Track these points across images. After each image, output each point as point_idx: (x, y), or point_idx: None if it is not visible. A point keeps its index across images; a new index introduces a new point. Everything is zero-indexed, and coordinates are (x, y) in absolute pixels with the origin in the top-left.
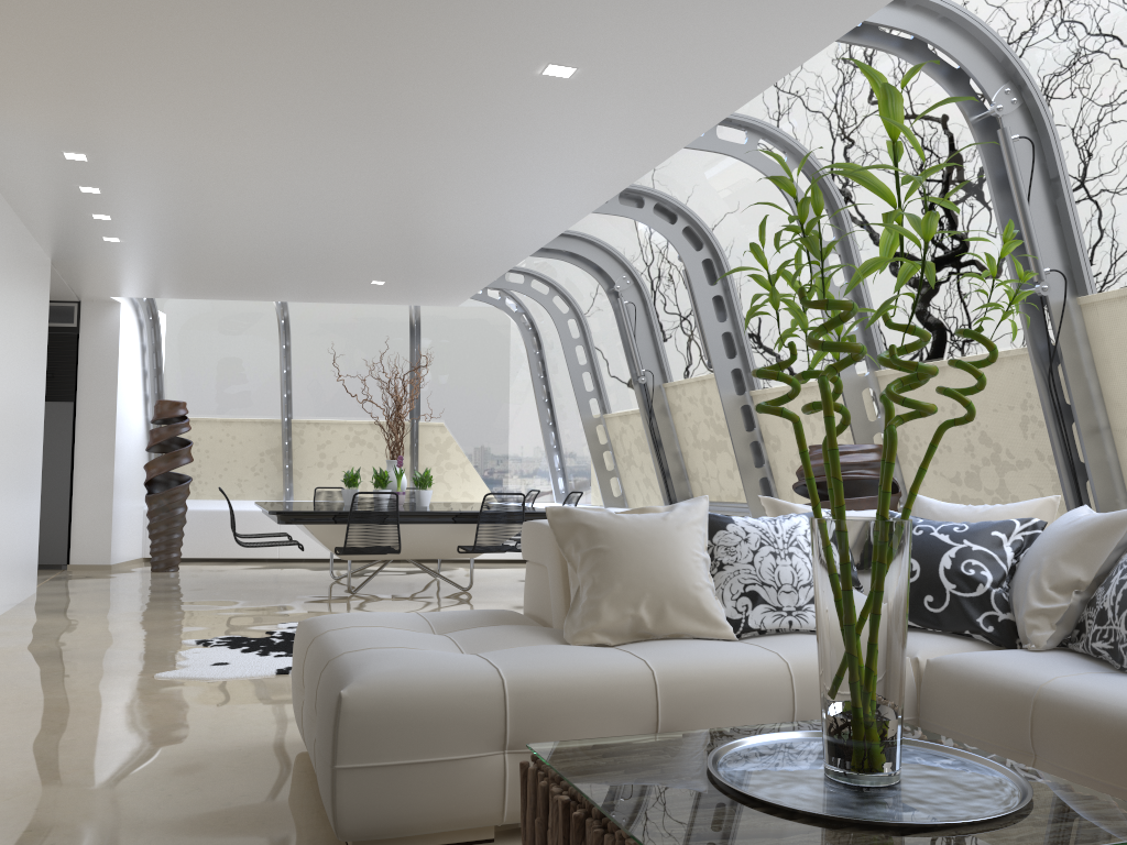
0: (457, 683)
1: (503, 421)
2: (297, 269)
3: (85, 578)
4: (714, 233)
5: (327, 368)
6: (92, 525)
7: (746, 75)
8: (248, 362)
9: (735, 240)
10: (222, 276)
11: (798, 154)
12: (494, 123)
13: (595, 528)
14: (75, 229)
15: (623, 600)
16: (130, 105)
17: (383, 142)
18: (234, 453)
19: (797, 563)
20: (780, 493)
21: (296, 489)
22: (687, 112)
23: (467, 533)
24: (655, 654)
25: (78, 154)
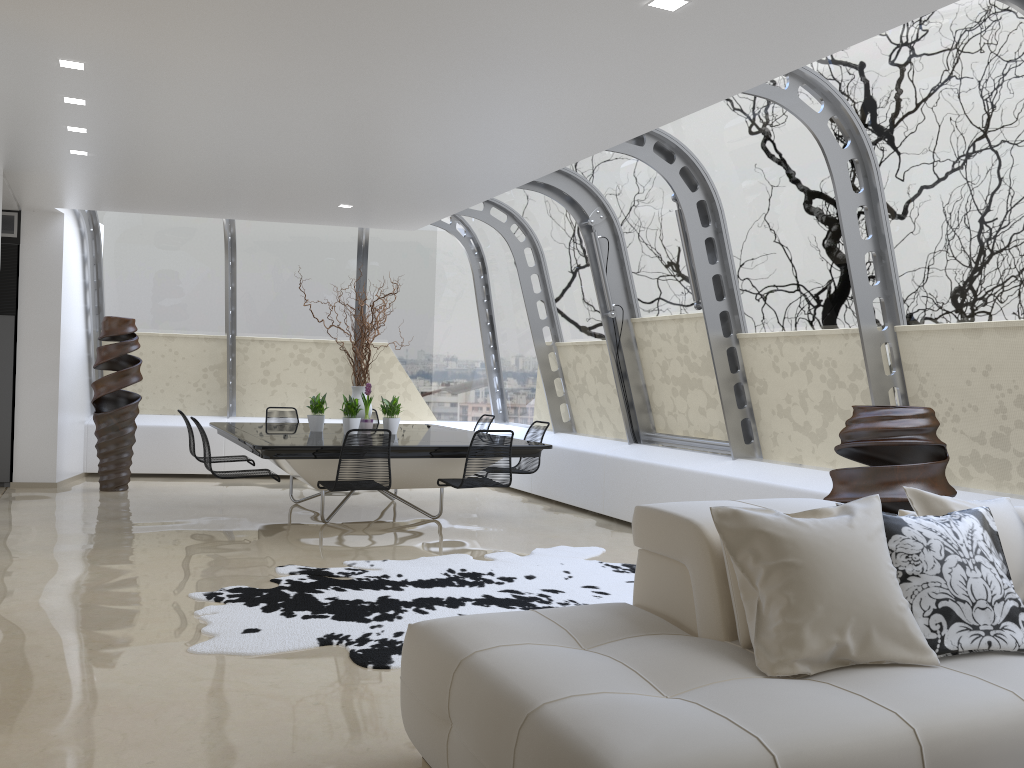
0: (728, 765)
1: (445, 343)
2: (268, 189)
3: (35, 499)
4: (711, 175)
5: (273, 285)
6: (36, 442)
7: (864, 20)
8: (192, 277)
9: (735, 183)
10: (184, 193)
11: (835, 102)
12: (561, 55)
13: (780, 538)
14: (42, 140)
15: (827, 625)
16: (159, 11)
17: (428, 68)
18: (177, 369)
19: (987, 575)
20: (761, 434)
21: (239, 405)
22: (773, 56)
23: (444, 465)
24: (892, 698)
25: (76, 62)
